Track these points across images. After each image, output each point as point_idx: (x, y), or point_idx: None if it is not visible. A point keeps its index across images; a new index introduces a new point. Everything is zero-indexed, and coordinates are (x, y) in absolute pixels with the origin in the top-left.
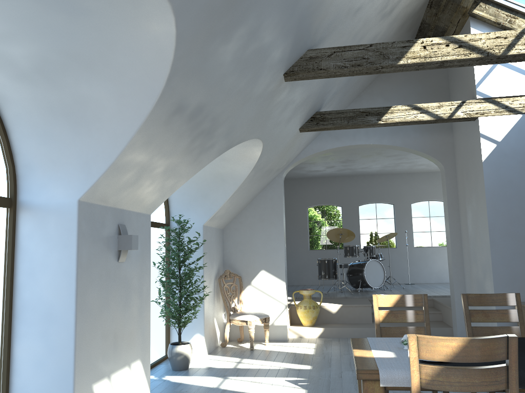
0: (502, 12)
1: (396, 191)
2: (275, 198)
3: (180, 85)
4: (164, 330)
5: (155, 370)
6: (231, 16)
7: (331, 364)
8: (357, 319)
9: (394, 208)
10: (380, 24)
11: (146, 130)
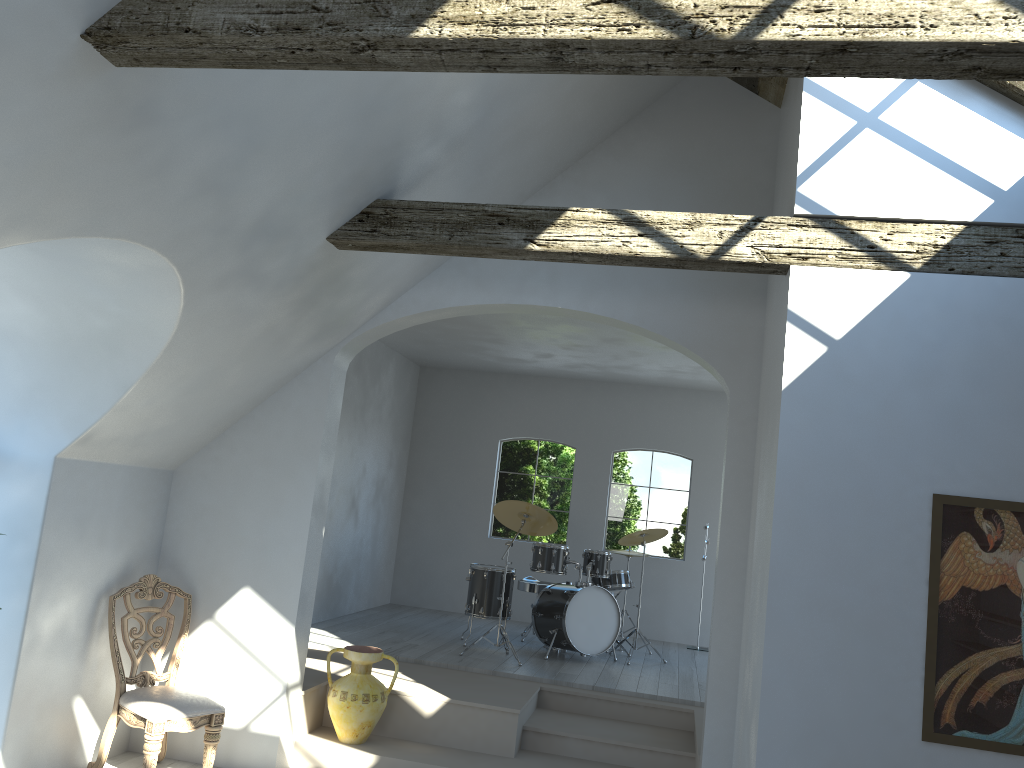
0: None
1: (702, 430)
2: (308, 411)
3: None
4: None
5: None
6: None
7: None
8: (479, 741)
9: (691, 469)
10: None
11: None
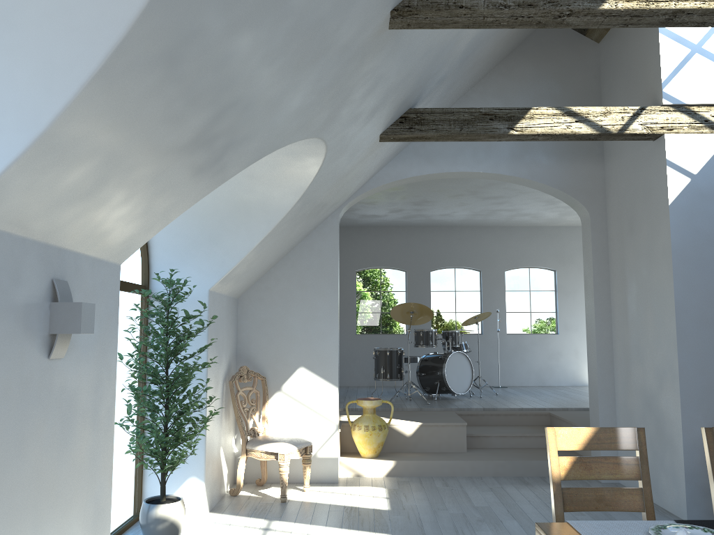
0: None
1: (485, 251)
2: (326, 251)
3: None
4: (134, 473)
5: None
6: None
7: (425, 530)
8: (443, 446)
9: (480, 276)
10: None
11: (127, 63)
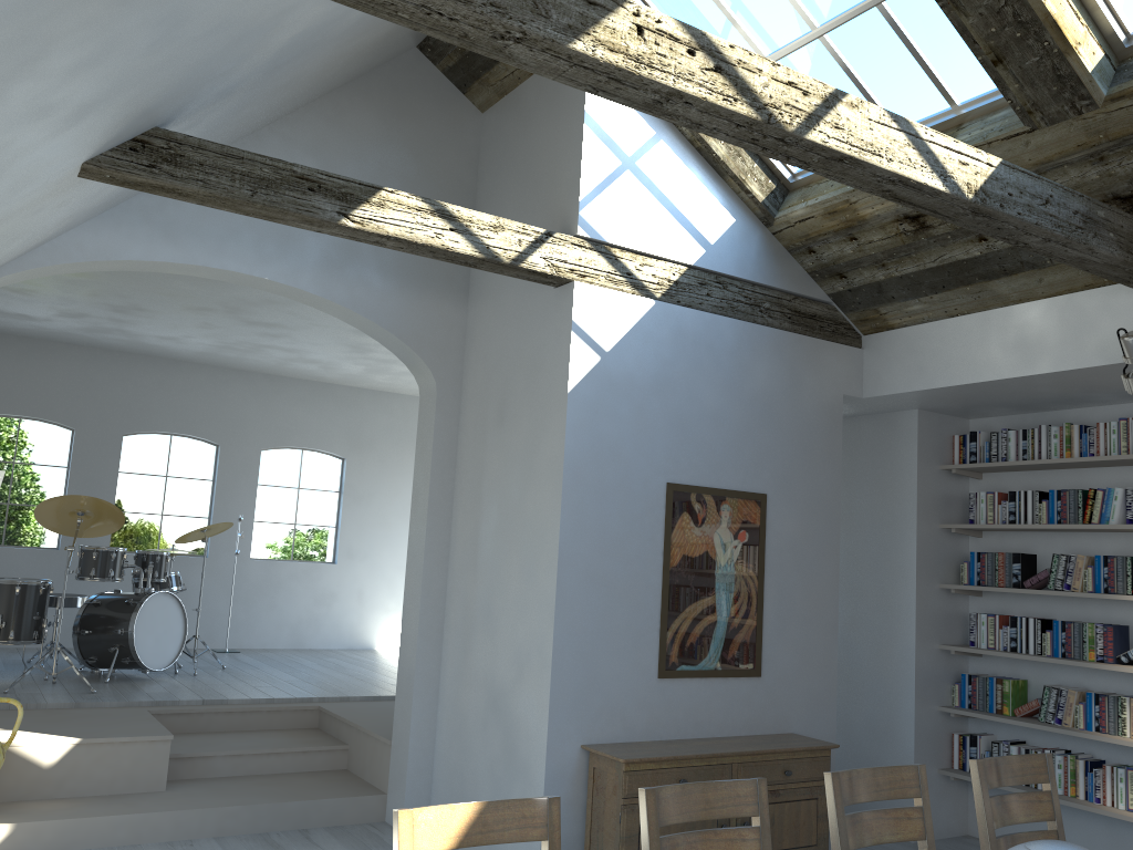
0: None
1: (232, 413)
2: None
3: None
4: None
5: None
6: None
7: None
8: (121, 782)
9: (217, 455)
10: None
11: None
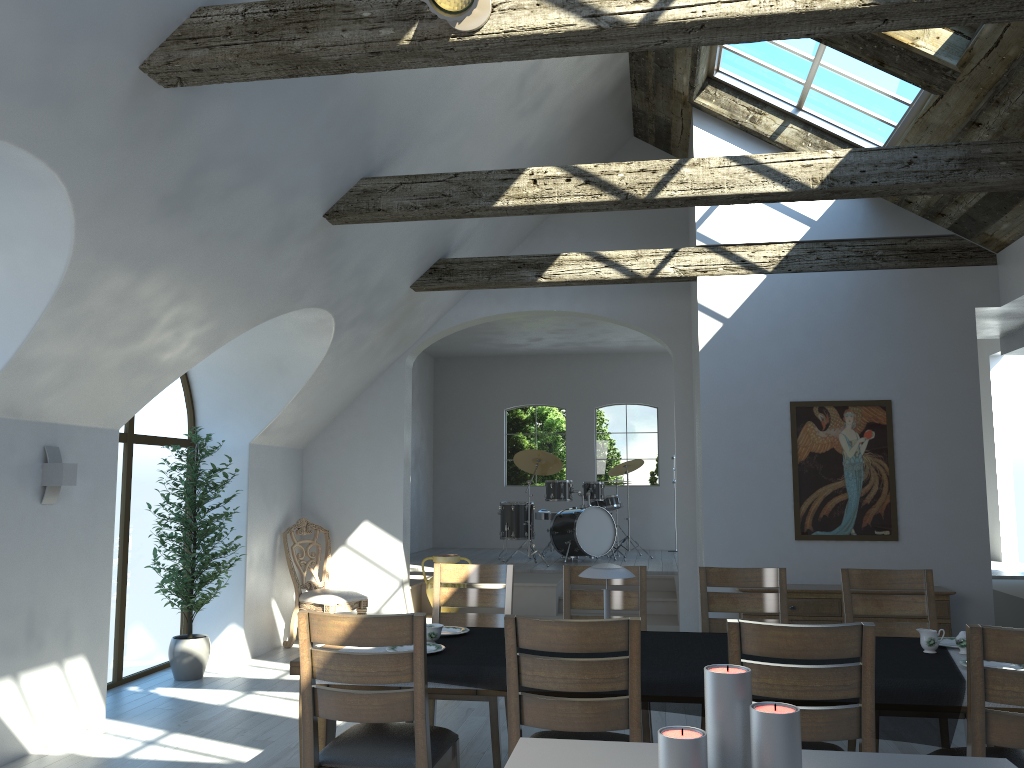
0: (741, 103)
1: (662, 383)
2: (392, 398)
3: (104, 251)
4: (178, 616)
5: (146, 679)
6: (166, 158)
7: None
8: (531, 608)
9: (657, 414)
10: (523, 125)
11: (60, 313)
